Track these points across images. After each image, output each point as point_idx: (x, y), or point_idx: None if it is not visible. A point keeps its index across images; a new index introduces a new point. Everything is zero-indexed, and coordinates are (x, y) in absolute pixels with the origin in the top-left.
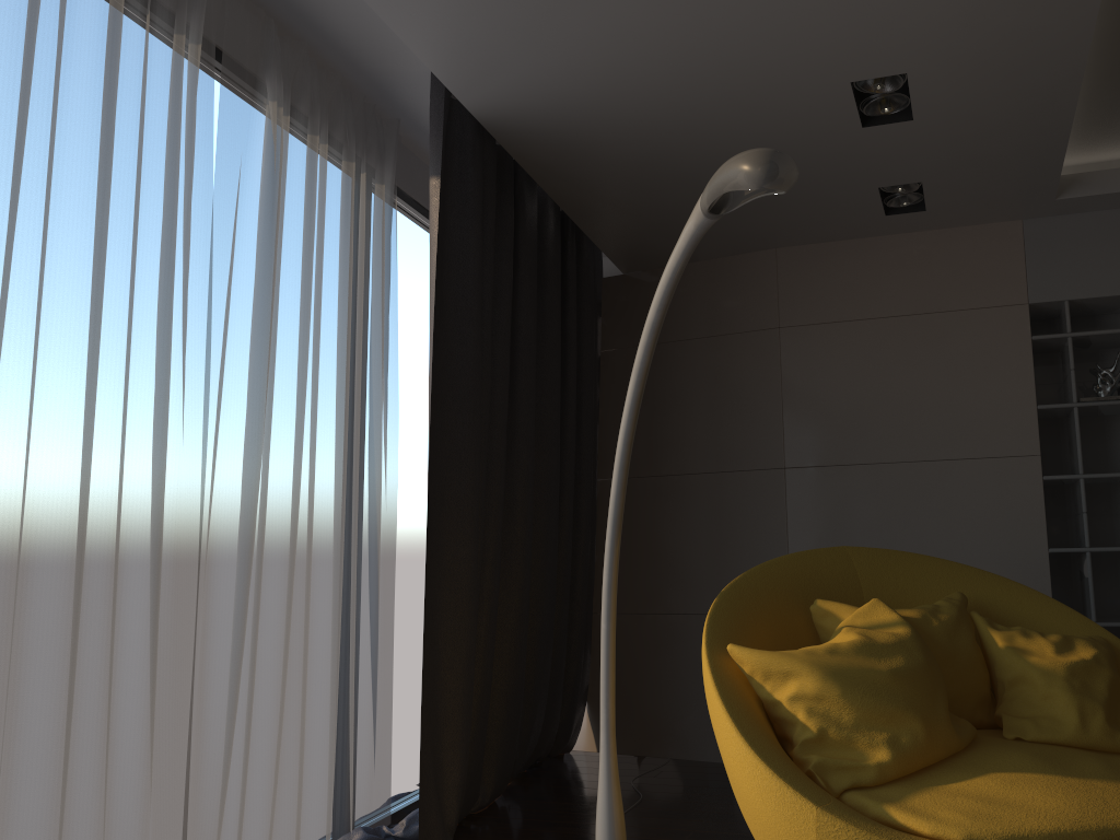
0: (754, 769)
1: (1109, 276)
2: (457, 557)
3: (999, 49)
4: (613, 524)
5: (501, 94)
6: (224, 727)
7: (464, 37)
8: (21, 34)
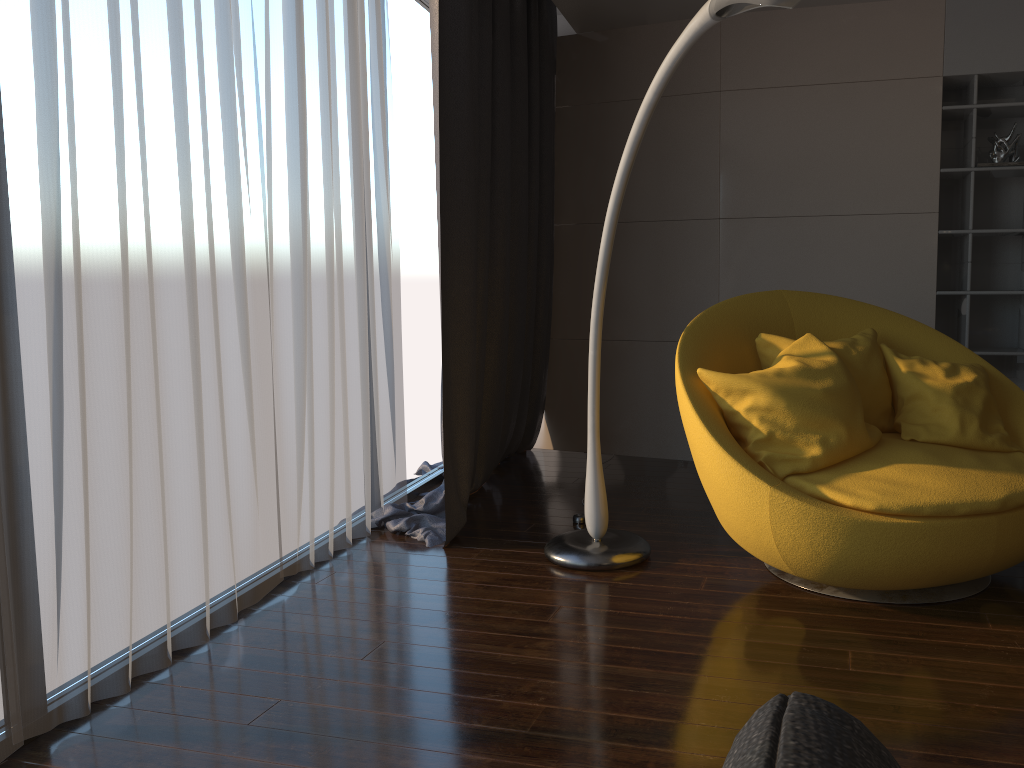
0: (722, 460)
1: (1016, 53)
2: (460, 294)
3: None
4: (601, 271)
5: None
6: (297, 428)
7: None
8: None
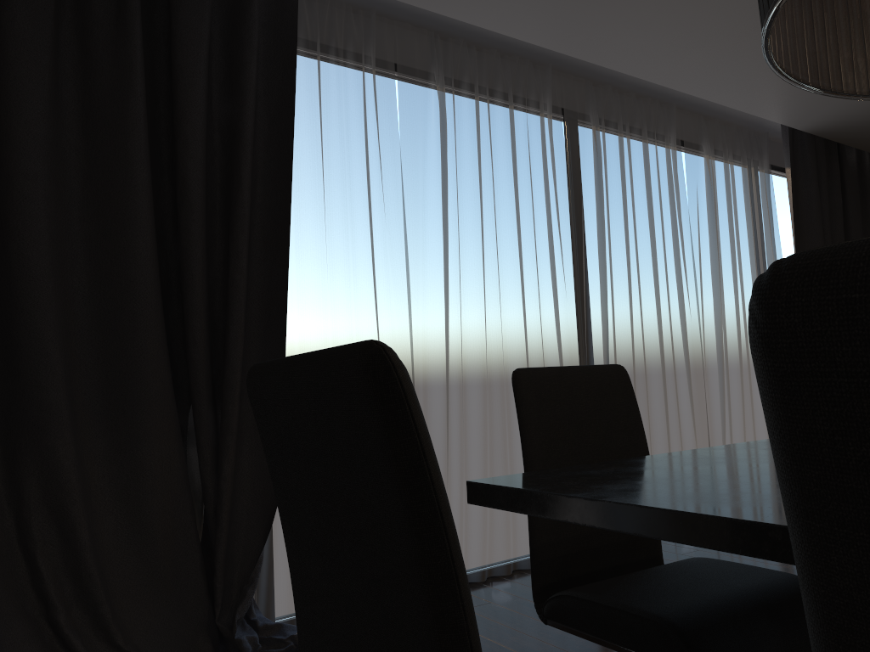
0: None
1: None
2: None
3: None
4: None
5: (816, 121)
6: (721, 433)
7: (790, 109)
8: (621, 177)
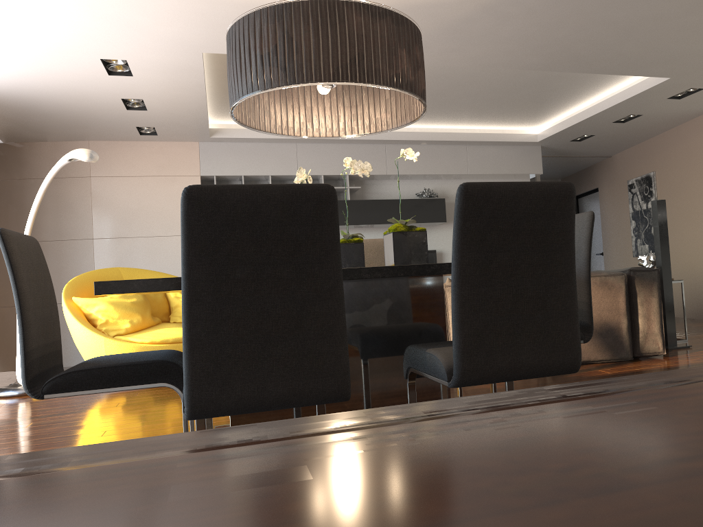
0: (83, 330)
1: (231, 168)
2: None
3: (175, 98)
4: None
5: None
6: None
7: None
8: None
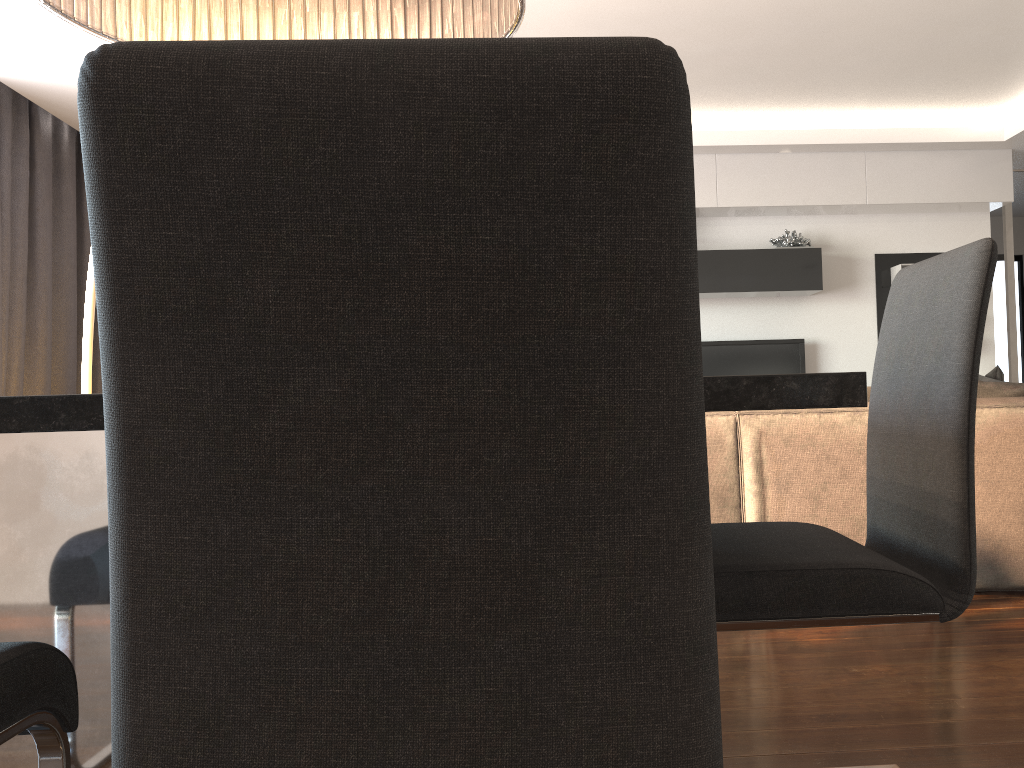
0: None
1: None
2: None
3: None
4: (86, 341)
5: (5, 64)
6: None
7: None
8: None
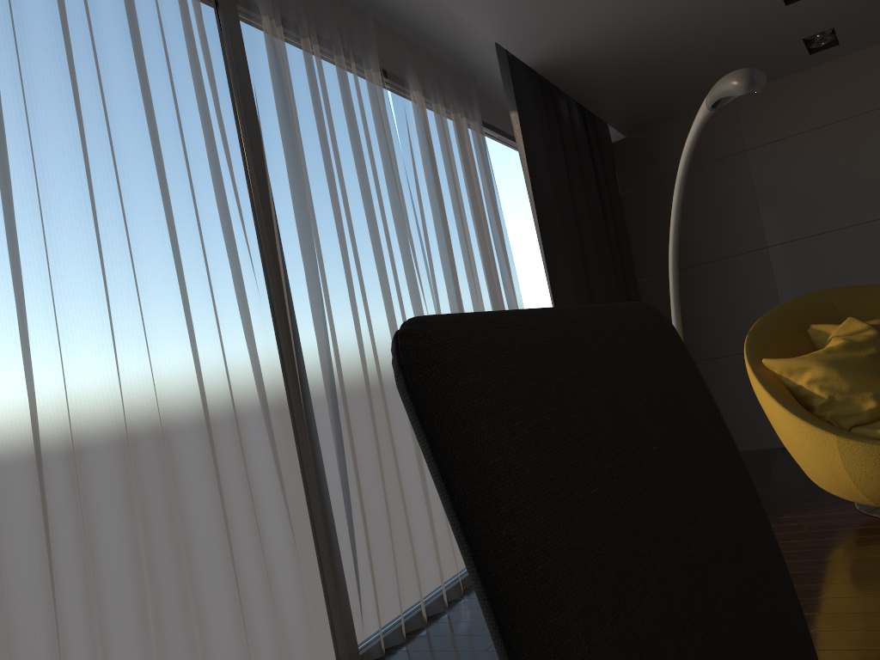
0: (794, 423)
1: None
2: None
3: None
4: (674, 303)
5: (546, 49)
6: None
7: (524, 24)
8: (315, 100)
